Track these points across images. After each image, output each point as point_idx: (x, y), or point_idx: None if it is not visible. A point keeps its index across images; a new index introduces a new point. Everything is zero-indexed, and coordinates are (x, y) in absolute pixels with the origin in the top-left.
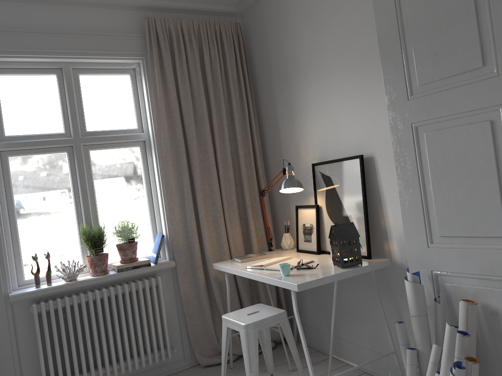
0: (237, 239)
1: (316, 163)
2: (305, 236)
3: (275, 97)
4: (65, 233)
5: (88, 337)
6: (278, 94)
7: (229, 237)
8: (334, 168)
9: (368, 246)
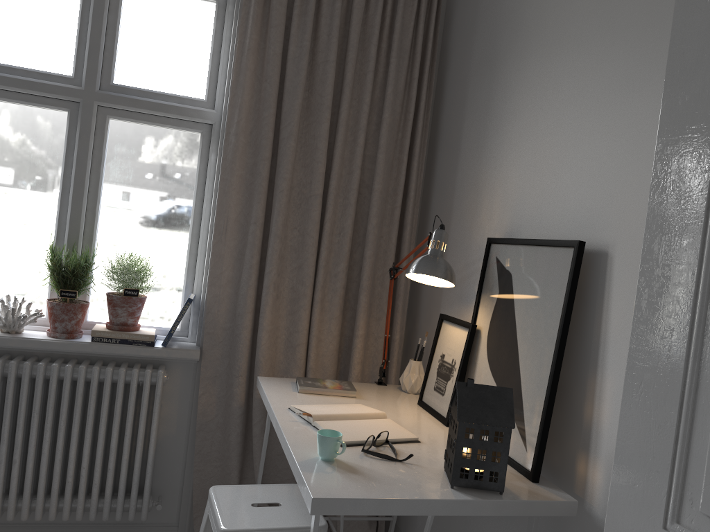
0: (327, 343)
1: (496, 238)
2: (438, 380)
3: (467, 95)
4: (33, 249)
5: (4, 439)
6: (472, 90)
7: (311, 336)
8: (522, 258)
9: (539, 453)
